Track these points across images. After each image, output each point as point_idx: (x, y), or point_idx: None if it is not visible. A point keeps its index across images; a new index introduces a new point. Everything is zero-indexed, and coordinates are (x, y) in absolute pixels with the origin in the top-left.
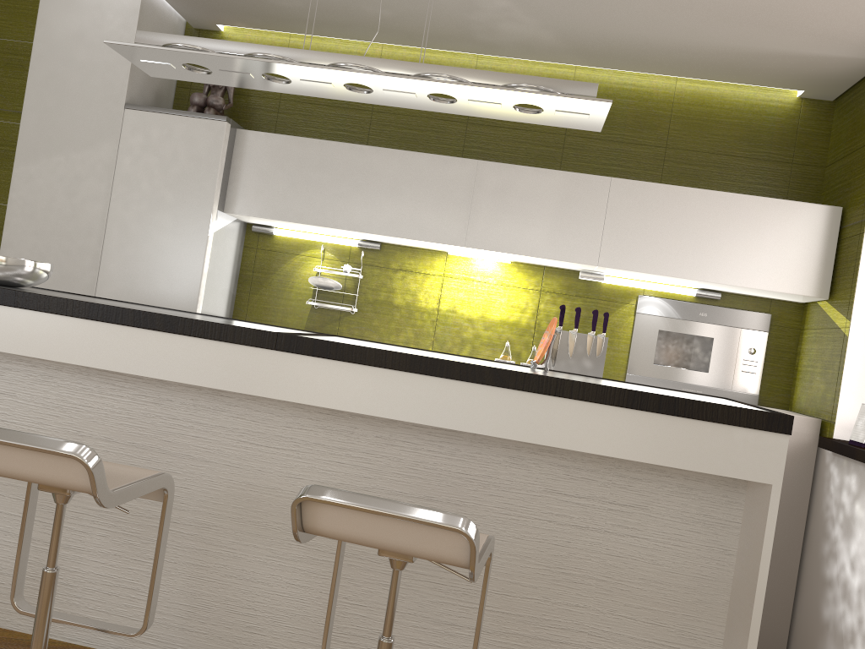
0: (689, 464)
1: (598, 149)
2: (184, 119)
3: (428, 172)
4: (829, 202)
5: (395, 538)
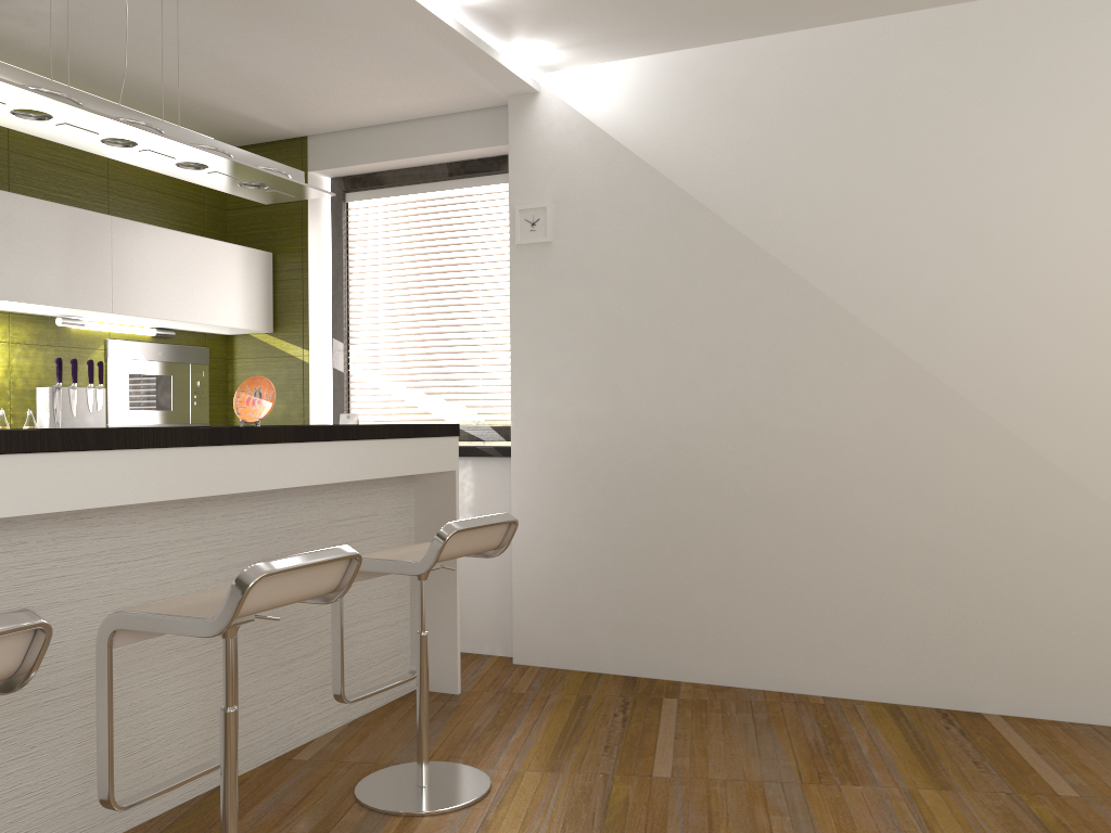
0: (428, 469)
1: (46, 172)
2: None
3: None
4: (244, 244)
5: (475, 543)
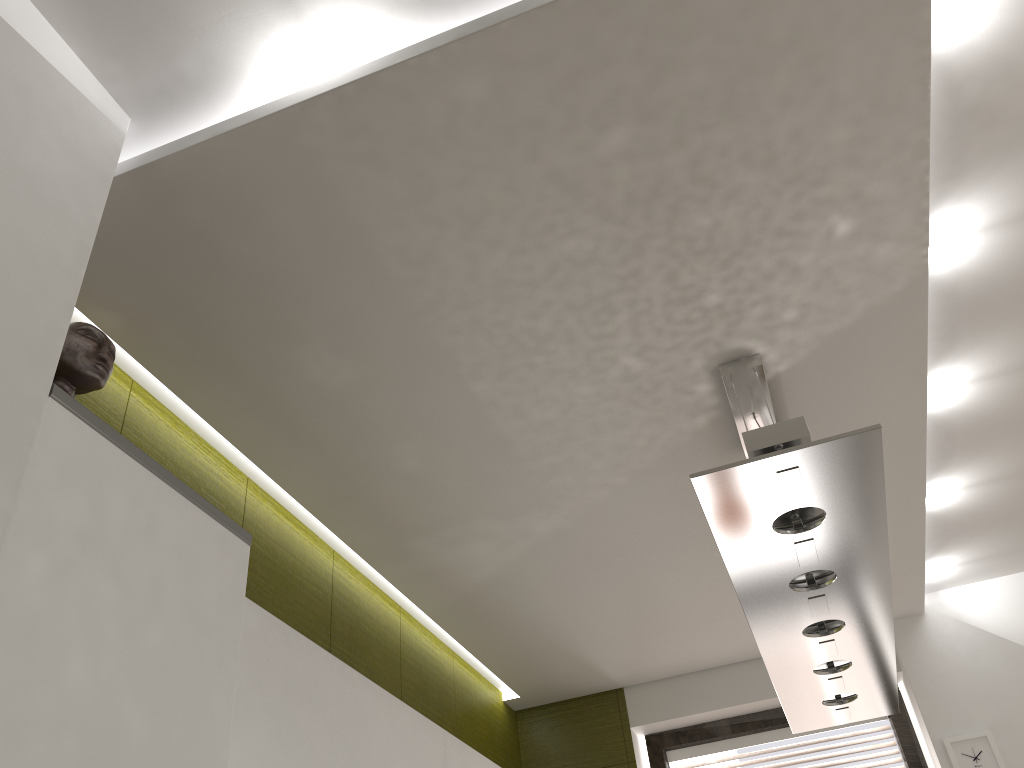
0: None
1: None
2: (180, 501)
3: (411, 740)
4: None
5: None
